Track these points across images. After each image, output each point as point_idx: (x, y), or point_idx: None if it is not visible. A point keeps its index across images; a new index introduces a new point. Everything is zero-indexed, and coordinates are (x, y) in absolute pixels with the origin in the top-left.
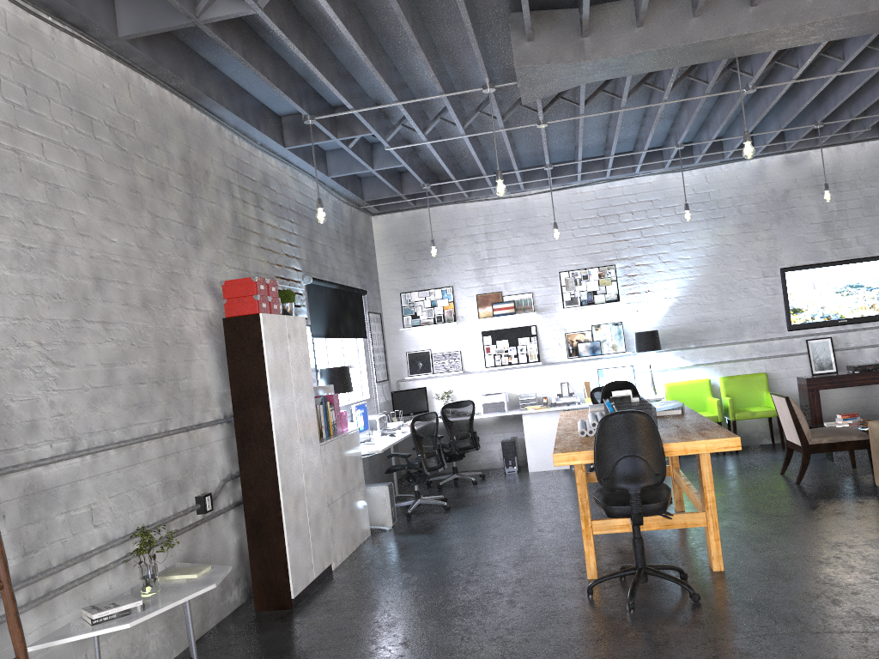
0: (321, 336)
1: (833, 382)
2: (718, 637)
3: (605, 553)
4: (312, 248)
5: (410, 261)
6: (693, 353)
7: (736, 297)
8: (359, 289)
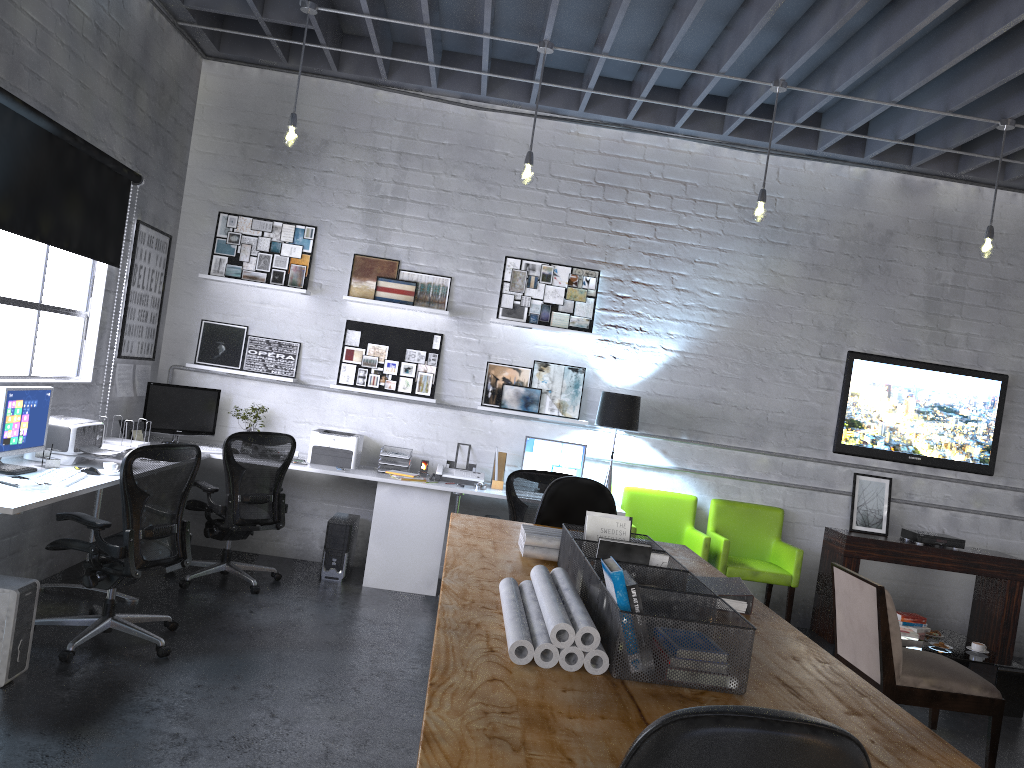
0: None
1: (885, 551)
2: None
3: None
4: None
5: (253, 161)
6: (682, 449)
7: (772, 378)
8: (121, 165)
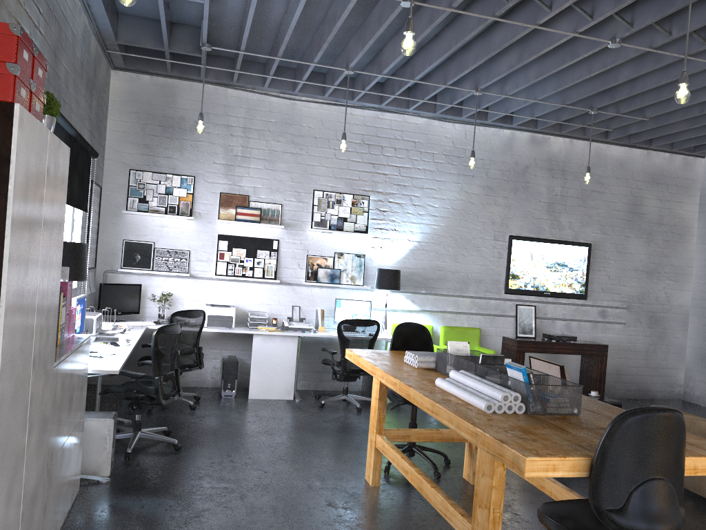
0: None
1: (537, 347)
2: None
3: None
4: (55, 66)
5: (150, 135)
6: (422, 298)
7: (469, 253)
8: (93, 148)
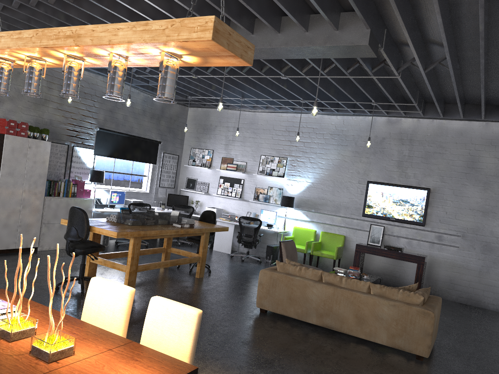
0: (103, 156)
1: (369, 250)
2: (47, 303)
3: (120, 277)
4: (111, 115)
5: (199, 133)
6: (312, 214)
7: (341, 190)
8: (152, 140)
